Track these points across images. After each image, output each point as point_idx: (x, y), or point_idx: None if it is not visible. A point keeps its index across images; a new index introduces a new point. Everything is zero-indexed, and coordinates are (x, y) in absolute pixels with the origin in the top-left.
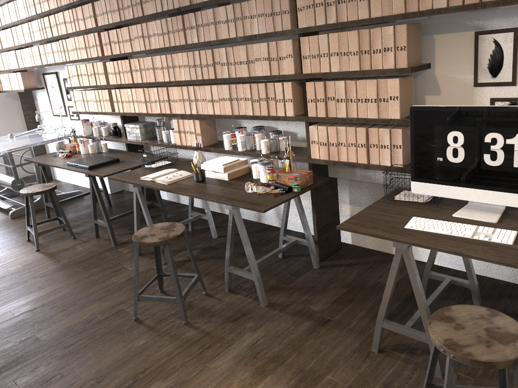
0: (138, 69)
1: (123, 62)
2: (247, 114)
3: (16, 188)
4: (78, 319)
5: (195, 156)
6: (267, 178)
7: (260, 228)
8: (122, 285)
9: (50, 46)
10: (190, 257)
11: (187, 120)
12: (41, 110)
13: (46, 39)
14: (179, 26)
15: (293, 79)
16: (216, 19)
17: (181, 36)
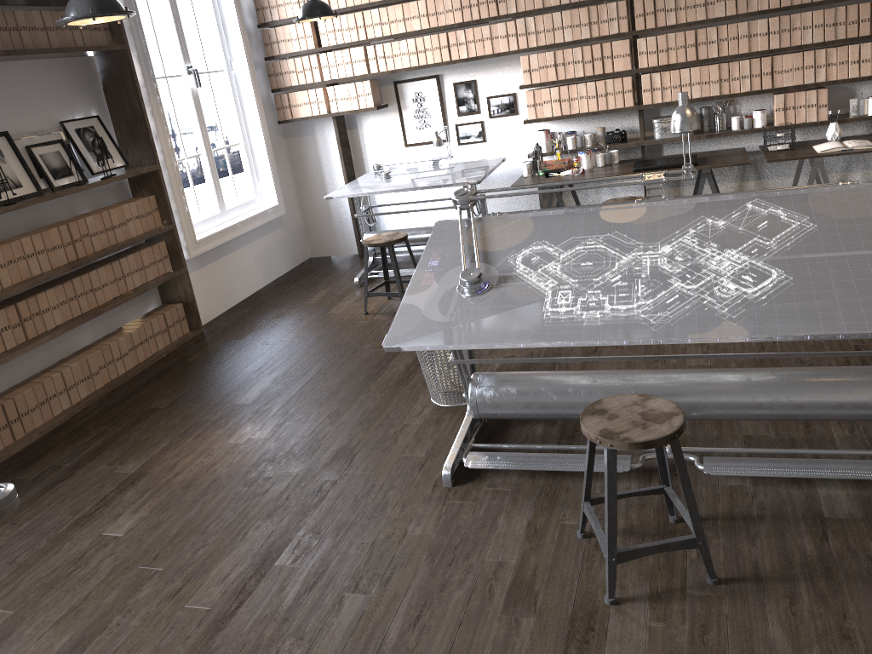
0: (713, 41)
1: (680, 35)
2: None
3: None
4: None
5: (831, 129)
6: None
7: None
8: None
9: (488, 29)
10: None
11: (804, 92)
12: (365, 143)
13: (482, 19)
14: None
15: None
16: None
17: None
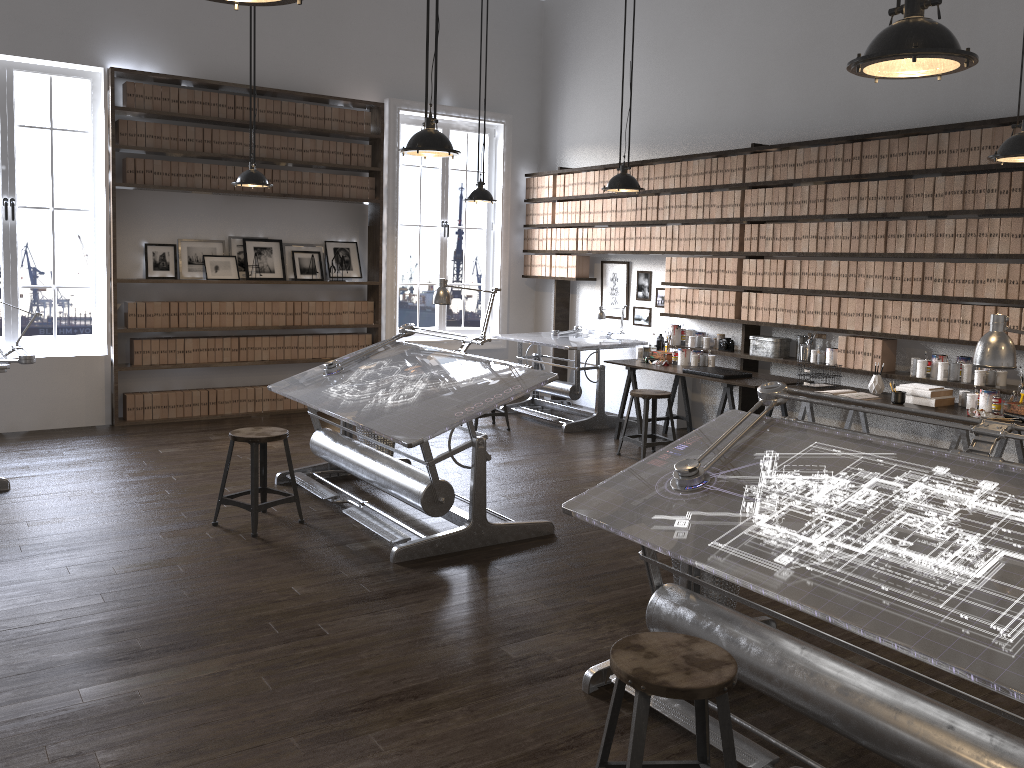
0: (796, 273)
1: (774, 262)
2: (960, 339)
3: (572, 397)
4: None
5: (871, 381)
6: (990, 409)
7: None
8: None
9: (649, 230)
10: None
11: (862, 338)
12: (578, 307)
13: (645, 221)
14: (879, 231)
15: None
16: (938, 232)
17: (879, 243)
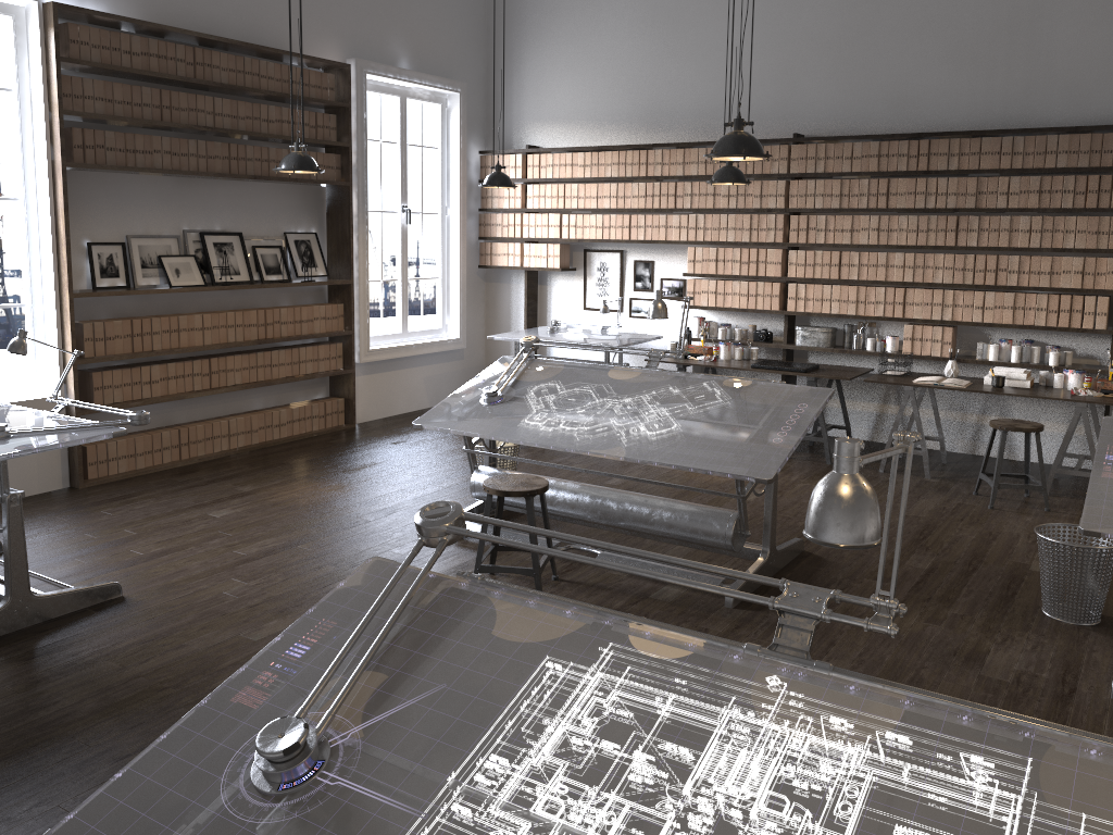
0: (854, 264)
1: (827, 253)
2: (1035, 325)
3: None
4: (927, 507)
5: (948, 366)
6: (1081, 387)
7: (983, 458)
8: (919, 489)
9: (664, 218)
10: (1024, 455)
11: (931, 326)
12: (551, 299)
13: (660, 209)
14: (949, 226)
15: (1112, 294)
16: (1013, 227)
17: (949, 237)
